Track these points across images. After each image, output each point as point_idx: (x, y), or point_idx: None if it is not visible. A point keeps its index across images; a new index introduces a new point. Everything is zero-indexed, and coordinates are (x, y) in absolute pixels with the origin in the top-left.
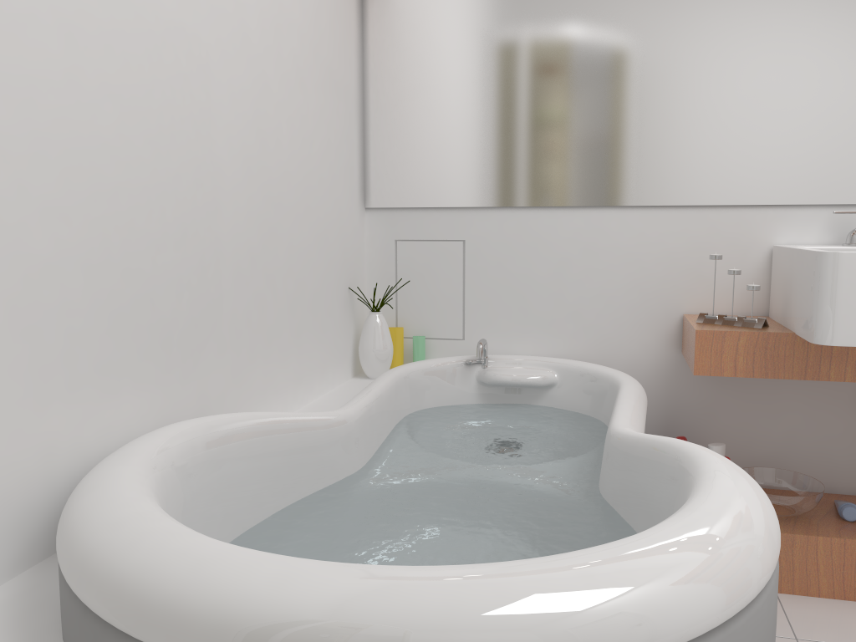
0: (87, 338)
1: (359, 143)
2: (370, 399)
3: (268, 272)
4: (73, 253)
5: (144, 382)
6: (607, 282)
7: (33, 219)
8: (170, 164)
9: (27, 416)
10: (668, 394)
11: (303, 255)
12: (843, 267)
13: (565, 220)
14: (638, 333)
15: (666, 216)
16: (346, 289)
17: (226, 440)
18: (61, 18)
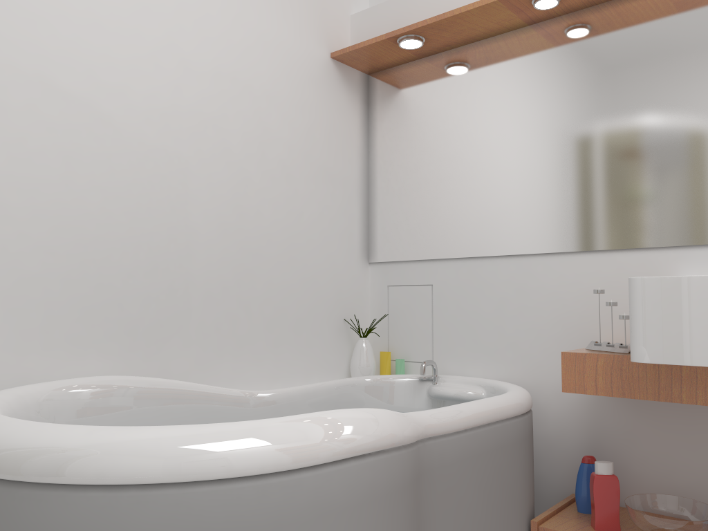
0: (62, 321)
1: (361, 216)
2: (297, 390)
3: (242, 298)
4: (57, 272)
5: (108, 353)
6: (536, 317)
7: (28, 252)
8: (146, 226)
9: (10, 357)
10: (592, 418)
11: (284, 290)
12: (644, 290)
13: (502, 266)
14: None
15: (581, 260)
16: (340, 320)
17: (140, 392)
18: (62, 151)
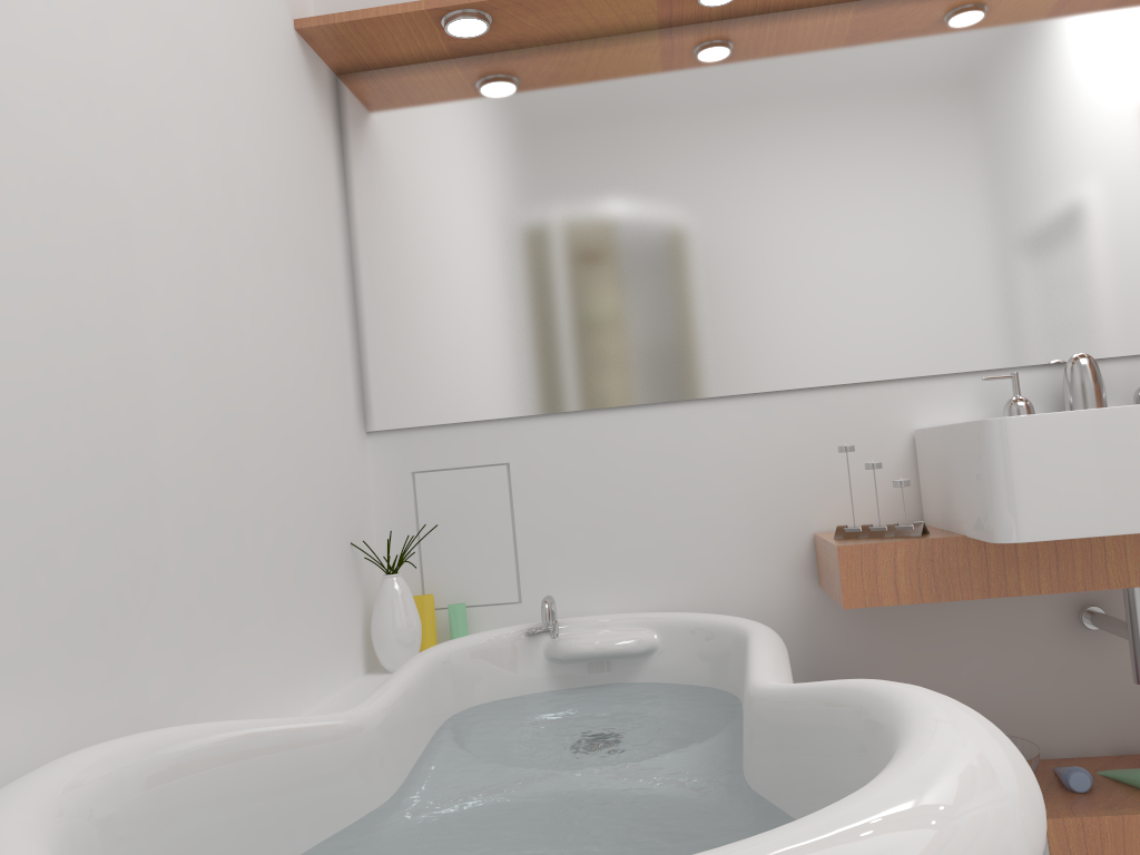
0: None
1: (351, 344)
2: (396, 692)
3: (232, 519)
4: None
5: (38, 689)
6: (707, 500)
7: None
8: (76, 358)
9: None
10: (809, 646)
11: (281, 495)
12: (1015, 436)
13: (642, 422)
14: (758, 566)
15: (773, 404)
16: (347, 545)
17: (176, 768)
18: None
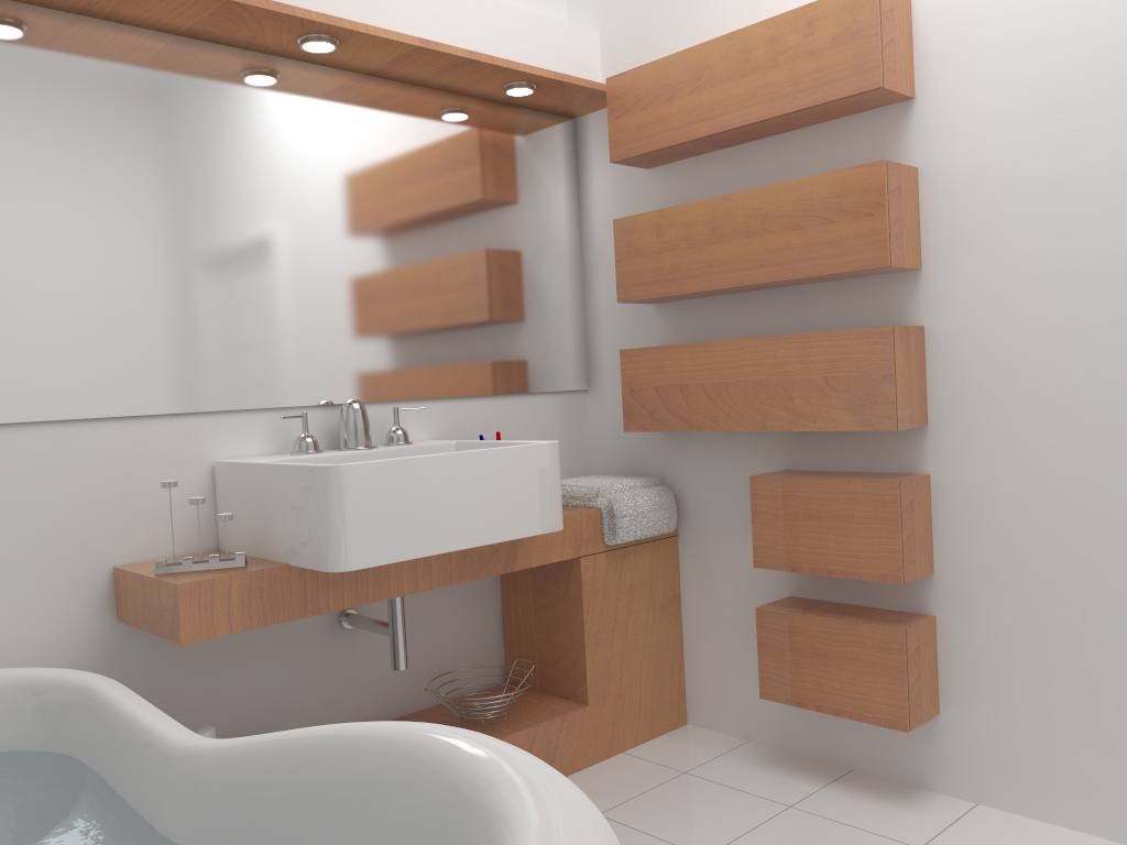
0: None
1: None
2: None
3: None
4: None
5: None
6: None
7: None
8: None
9: None
10: None
11: None
12: (352, 480)
13: None
14: (51, 607)
15: (74, 433)
16: None
17: None
18: None
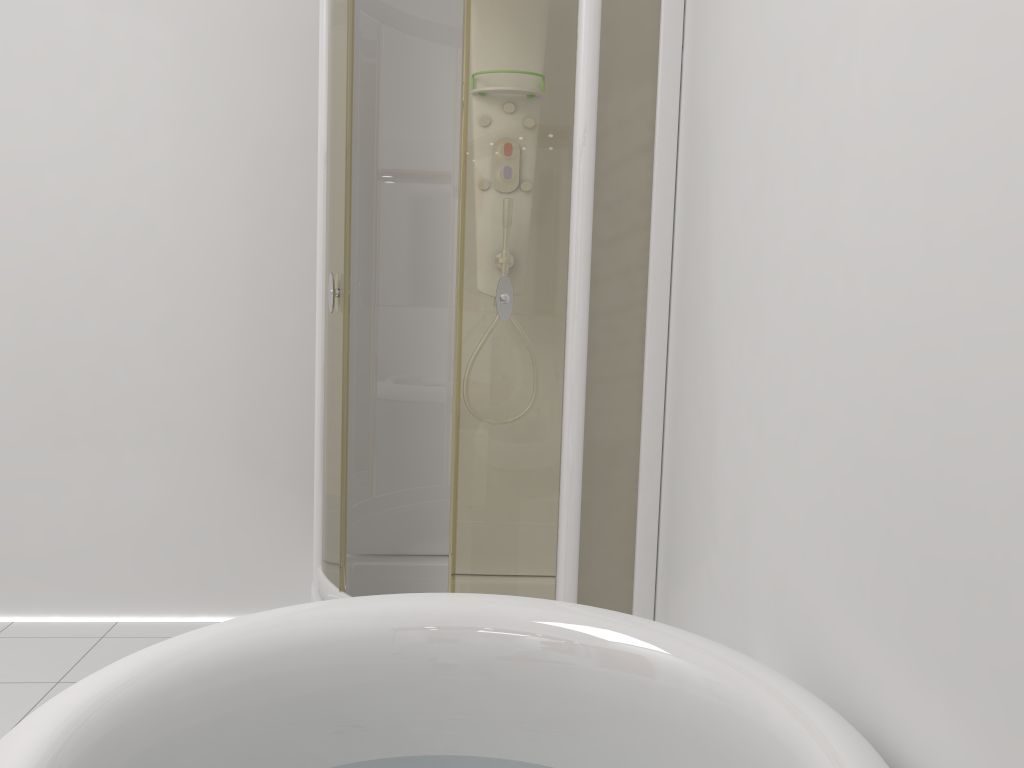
0: (902, 578)
1: None
2: None
3: None
4: (902, 462)
5: (965, 715)
6: None
7: (873, 410)
8: None
9: (845, 614)
10: None
11: None
12: None
13: None
14: None
15: None
16: None
17: None
18: (928, 162)
